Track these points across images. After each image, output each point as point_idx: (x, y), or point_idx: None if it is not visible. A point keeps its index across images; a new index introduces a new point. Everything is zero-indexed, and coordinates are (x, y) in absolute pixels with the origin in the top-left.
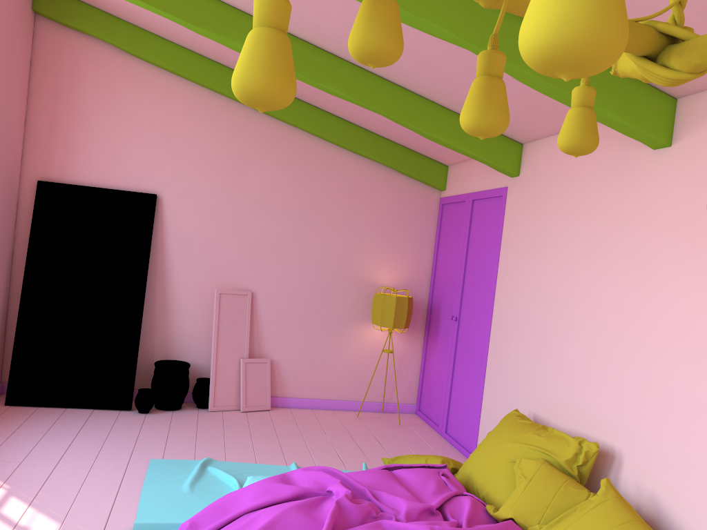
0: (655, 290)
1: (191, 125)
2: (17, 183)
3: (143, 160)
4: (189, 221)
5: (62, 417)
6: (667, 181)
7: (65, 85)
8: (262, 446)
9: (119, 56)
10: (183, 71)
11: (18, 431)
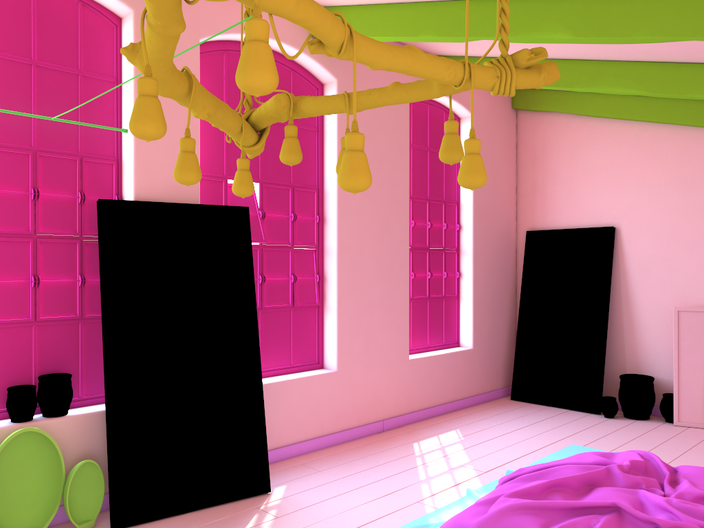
0: None
1: (639, 159)
2: (513, 235)
3: (600, 199)
4: (646, 246)
5: (540, 411)
6: None
7: (539, 155)
8: (691, 456)
9: (575, 120)
10: (623, 115)
11: (502, 414)
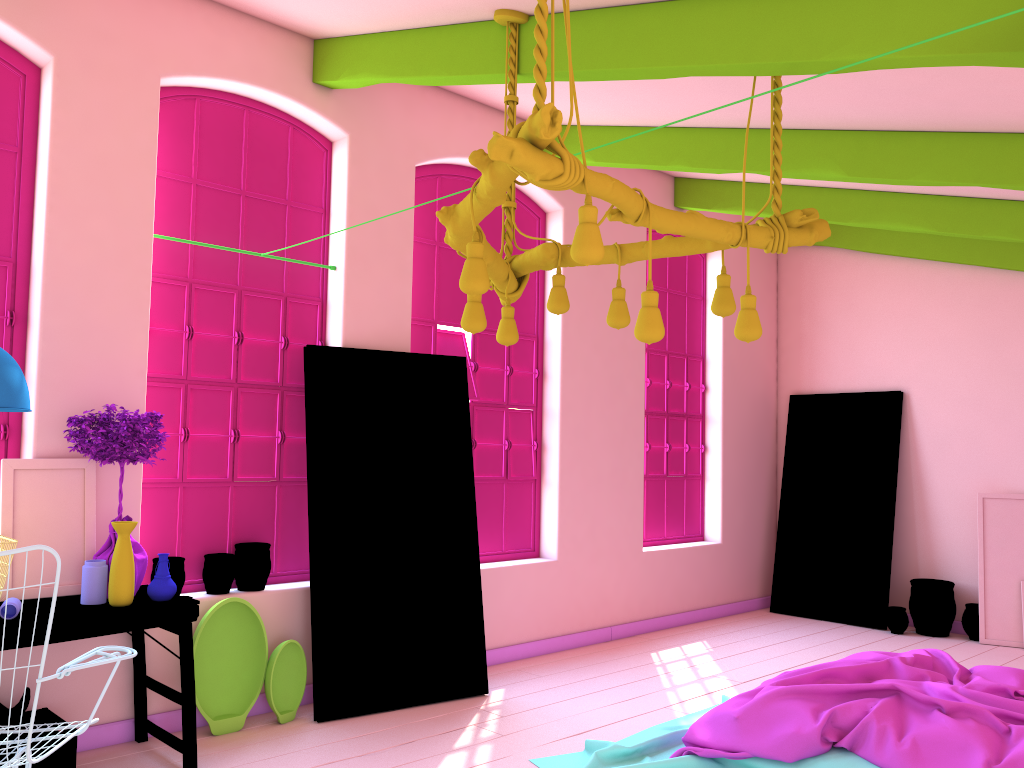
0: None
1: (932, 308)
2: (773, 401)
3: (884, 356)
4: (942, 416)
5: (808, 625)
6: None
7: (806, 299)
8: None
9: (851, 257)
10: (911, 252)
11: (759, 626)
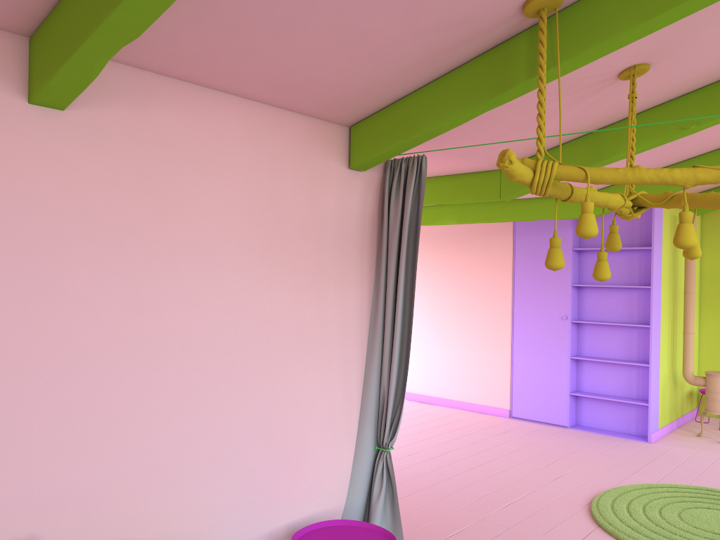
0: (66, 302)
1: None
2: None
3: None
4: None
5: None
6: (65, 157)
7: None
8: None
9: None
10: None
11: None
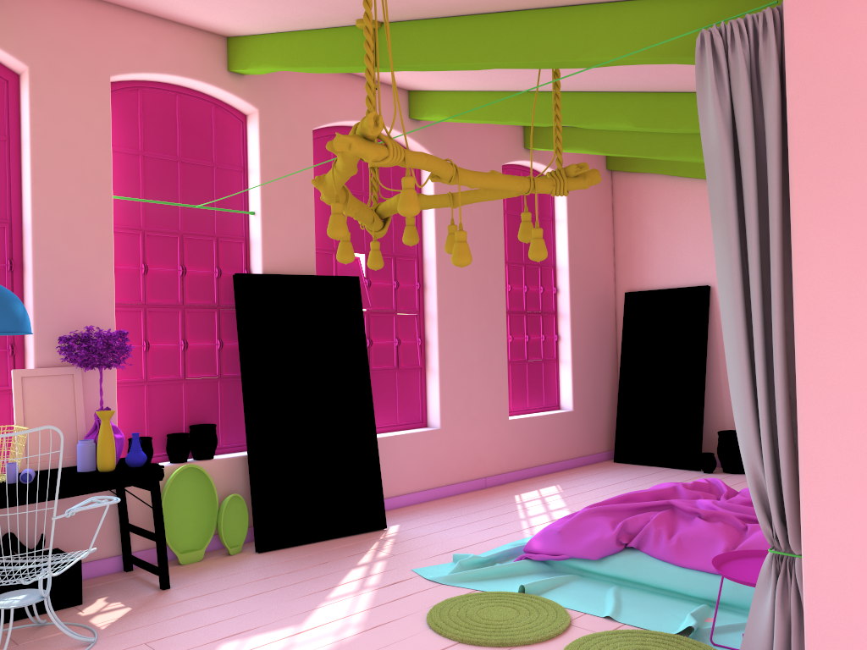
0: None
1: None
2: (612, 297)
3: (695, 259)
4: None
5: (641, 470)
6: None
7: (635, 216)
8: None
9: (668, 181)
10: None
11: (602, 473)
